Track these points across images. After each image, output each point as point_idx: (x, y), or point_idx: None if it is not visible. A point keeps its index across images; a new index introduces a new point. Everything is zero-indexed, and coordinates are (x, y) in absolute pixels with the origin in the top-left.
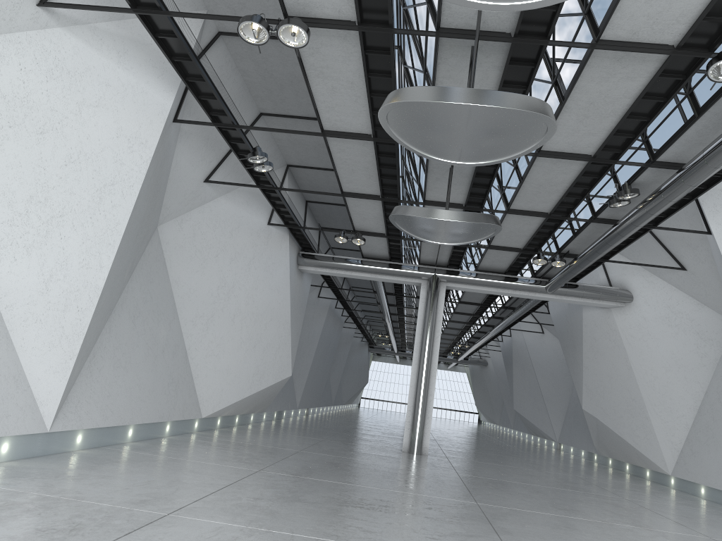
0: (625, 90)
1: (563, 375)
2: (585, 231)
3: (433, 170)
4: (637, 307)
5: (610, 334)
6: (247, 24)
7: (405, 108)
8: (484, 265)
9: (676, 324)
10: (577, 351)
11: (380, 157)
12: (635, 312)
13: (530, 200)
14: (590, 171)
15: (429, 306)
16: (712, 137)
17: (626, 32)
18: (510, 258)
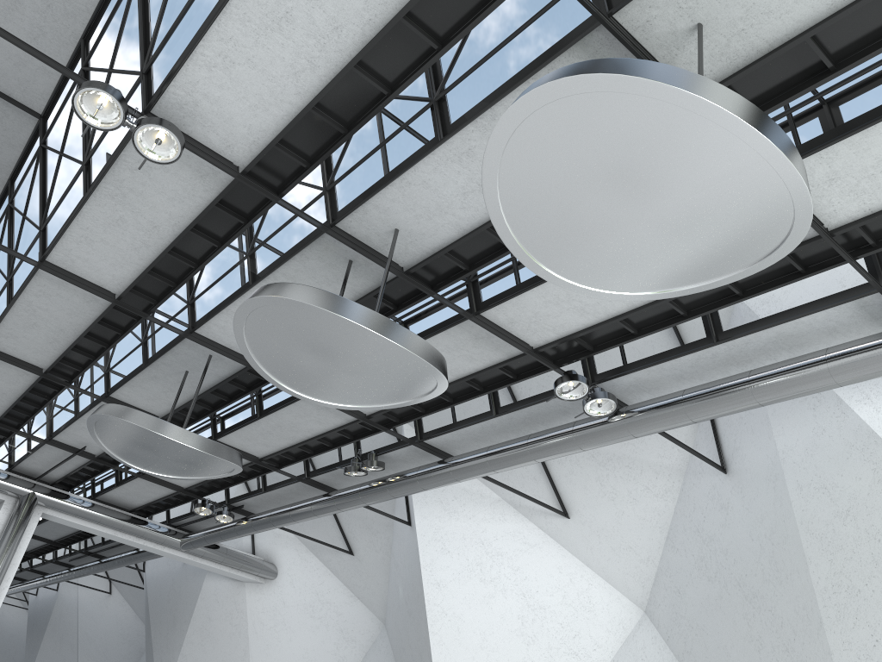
0: (457, 367)
1: (121, 657)
2: (282, 488)
3: (160, 366)
4: (279, 587)
5: (234, 616)
6: (94, 92)
7: (300, 311)
8: (109, 495)
9: (320, 616)
10: (178, 631)
11: (96, 324)
12: (275, 593)
13: (251, 438)
14: (347, 429)
15: (9, 538)
16: (490, 436)
17: (506, 318)
18: (157, 496)
